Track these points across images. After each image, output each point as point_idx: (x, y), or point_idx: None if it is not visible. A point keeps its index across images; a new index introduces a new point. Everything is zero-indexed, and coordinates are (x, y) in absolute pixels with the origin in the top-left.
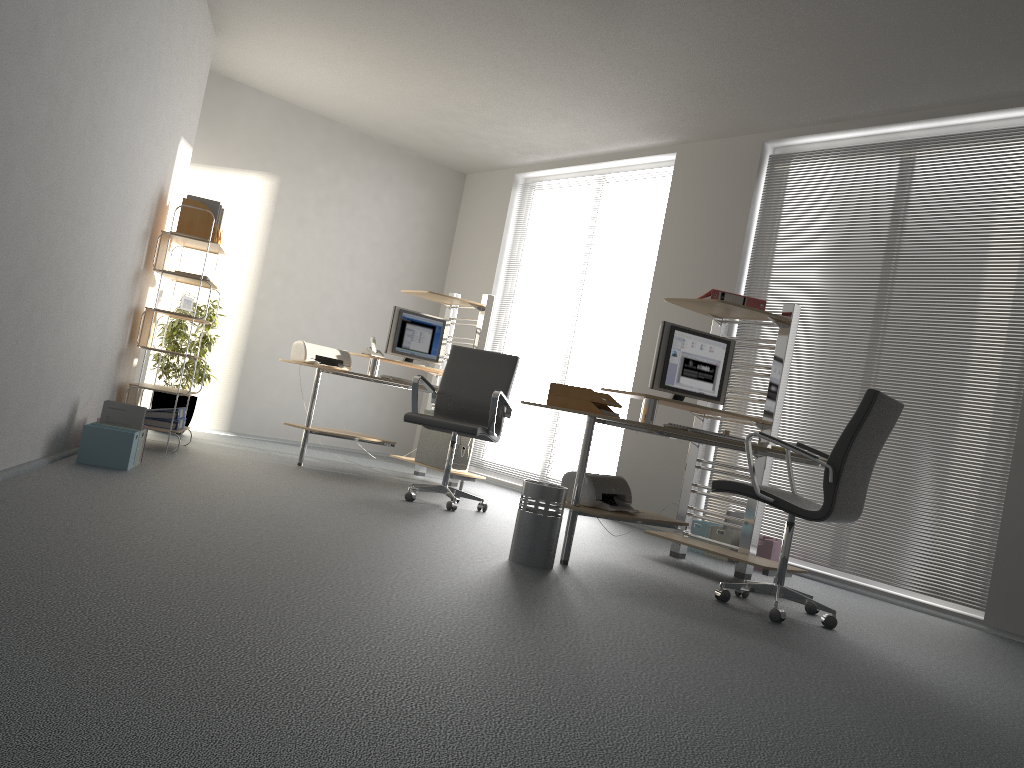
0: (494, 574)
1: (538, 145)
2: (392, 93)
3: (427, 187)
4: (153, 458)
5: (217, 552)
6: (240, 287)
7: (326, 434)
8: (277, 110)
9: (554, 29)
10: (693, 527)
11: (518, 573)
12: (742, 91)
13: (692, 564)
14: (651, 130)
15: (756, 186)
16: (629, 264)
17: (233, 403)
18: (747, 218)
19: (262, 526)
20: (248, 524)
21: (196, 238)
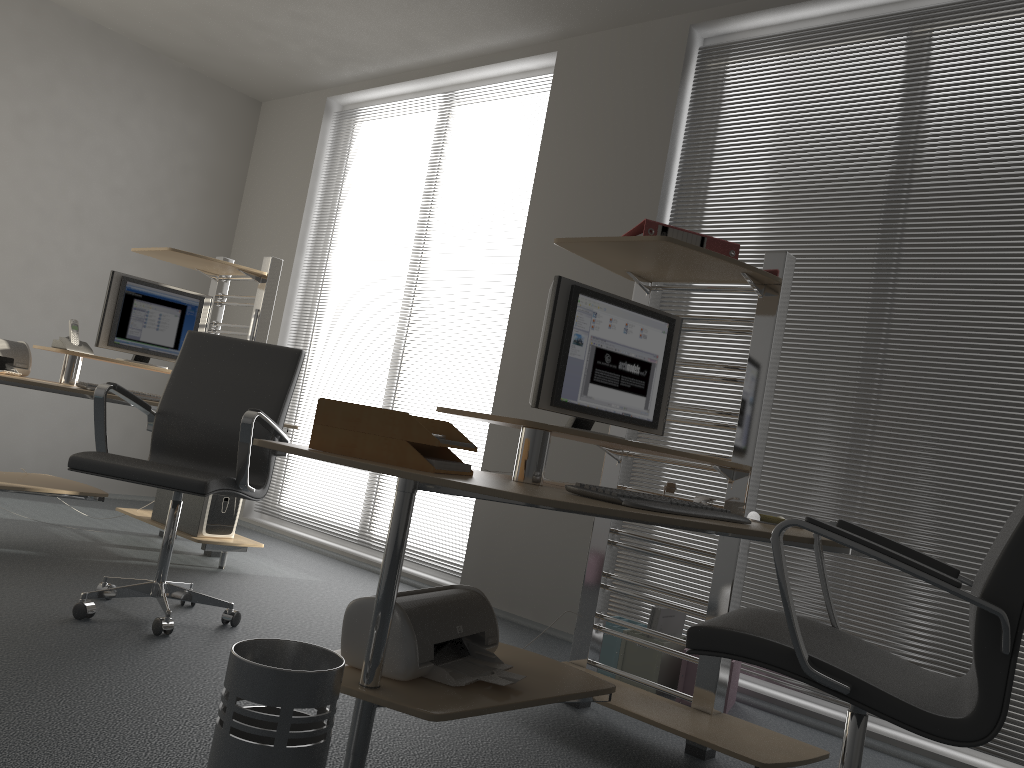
0: None
1: (355, 44)
2: None
3: (202, 114)
4: None
5: None
6: None
7: None
8: None
9: None
10: None
11: None
12: None
13: (607, 726)
14: (521, 10)
15: (681, 93)
16: (488, 218)
17: None
18: (668, 141)
19: None
20: None
21: None
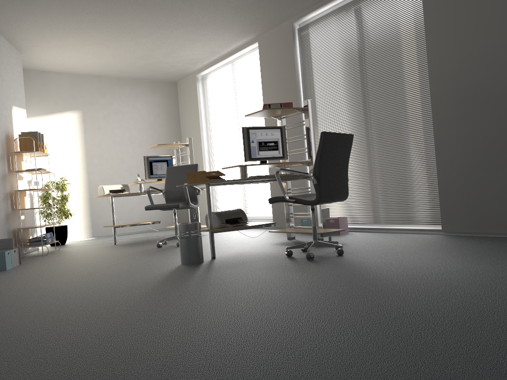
0: (161, 273)
1: (196, 58)
2: (115, 54)
3: (158, 94)
4: (30, 260)
5: (4, 299)
6: (77, 168)
7: (124, 226)
8: (70, 79)
9: (160, 0)
10: (303, 222)
11: (177, 269)
12: (265, 1)
13: (296, 241)
14: (240, 34)
15: (294, 46)
16: (253, 103)
17: (91, 223)
18: (294, 63)
19: (50, 280)
20: (43, 281)
21: (27, 151)
